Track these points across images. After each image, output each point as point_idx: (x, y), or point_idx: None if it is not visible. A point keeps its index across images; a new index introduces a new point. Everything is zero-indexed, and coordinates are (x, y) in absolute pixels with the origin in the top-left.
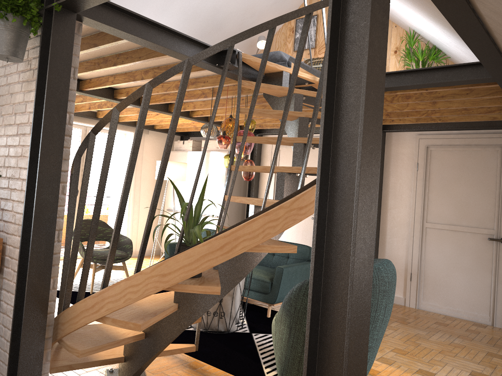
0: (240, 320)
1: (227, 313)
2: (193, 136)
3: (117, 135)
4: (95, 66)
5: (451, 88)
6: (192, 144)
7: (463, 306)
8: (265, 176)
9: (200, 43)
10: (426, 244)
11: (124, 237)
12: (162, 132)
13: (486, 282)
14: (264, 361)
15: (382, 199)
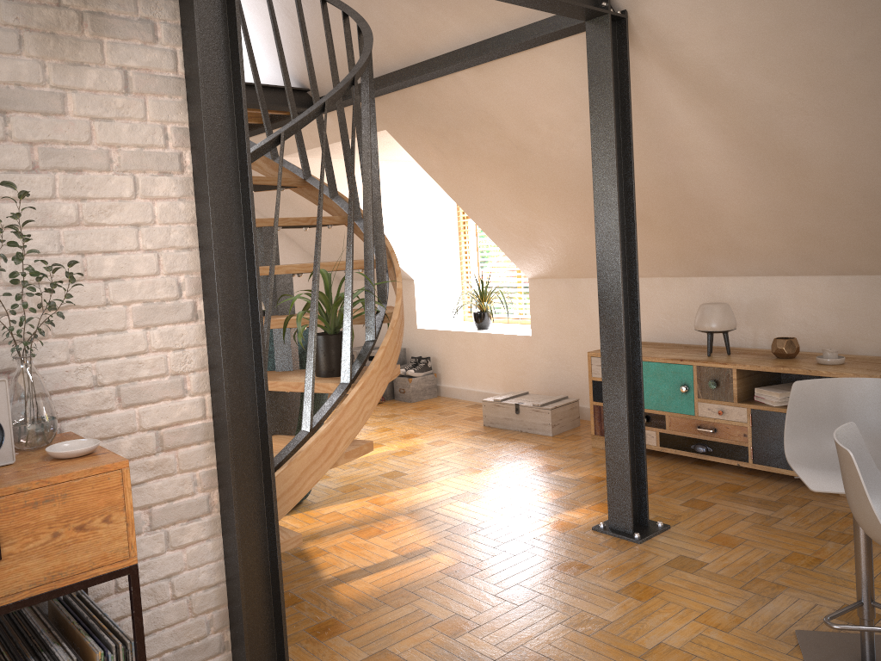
0: None
1: None
2: None
3: None
4: None
5: None
6: None
7: None
8: None
9: None
10: None
11: None
12: None
13: None
14: None
15: None
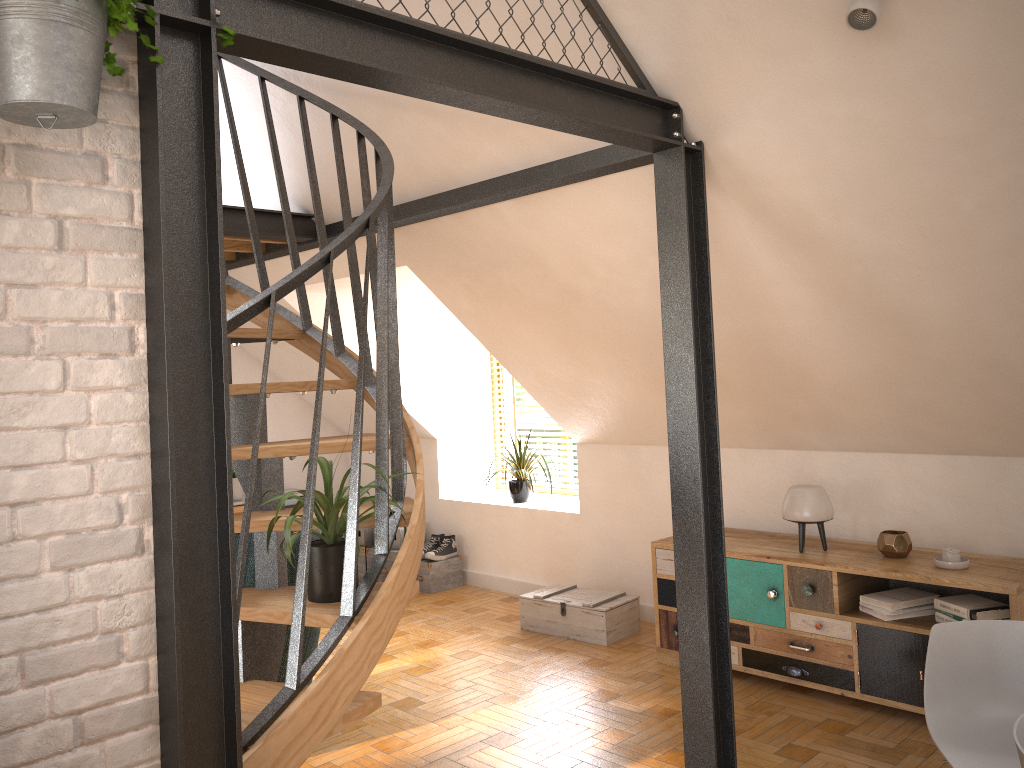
0: None
1: None
2: None
3: None
4: None
5: (230, 238)
6: None
7: None
8: None
9: None
10: None
11: None
12: None
13: None
14: None
15: None
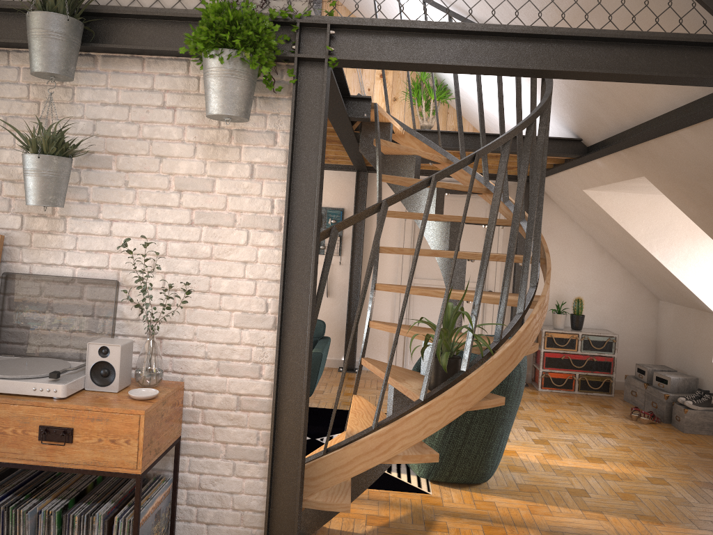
0: None
1: None
2: None
3: None
4: None
5: None
6: None
7: None
8: None
9: (344, 89)
10: (413, 302)
11: None
12: None
13: None
14: None
15: (363, 252)
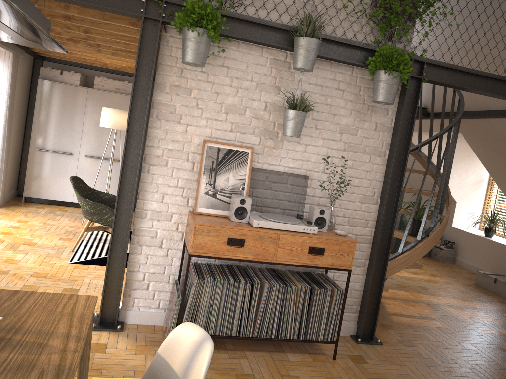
0: None
1: None
2: (56, 62)
3: (5, 56)
4: None
5: None
6: (80, 78)
7: None
8: None
9: None
10: None
11: (104, 193)
12: (29, 54)
13: None
14: None
15: None
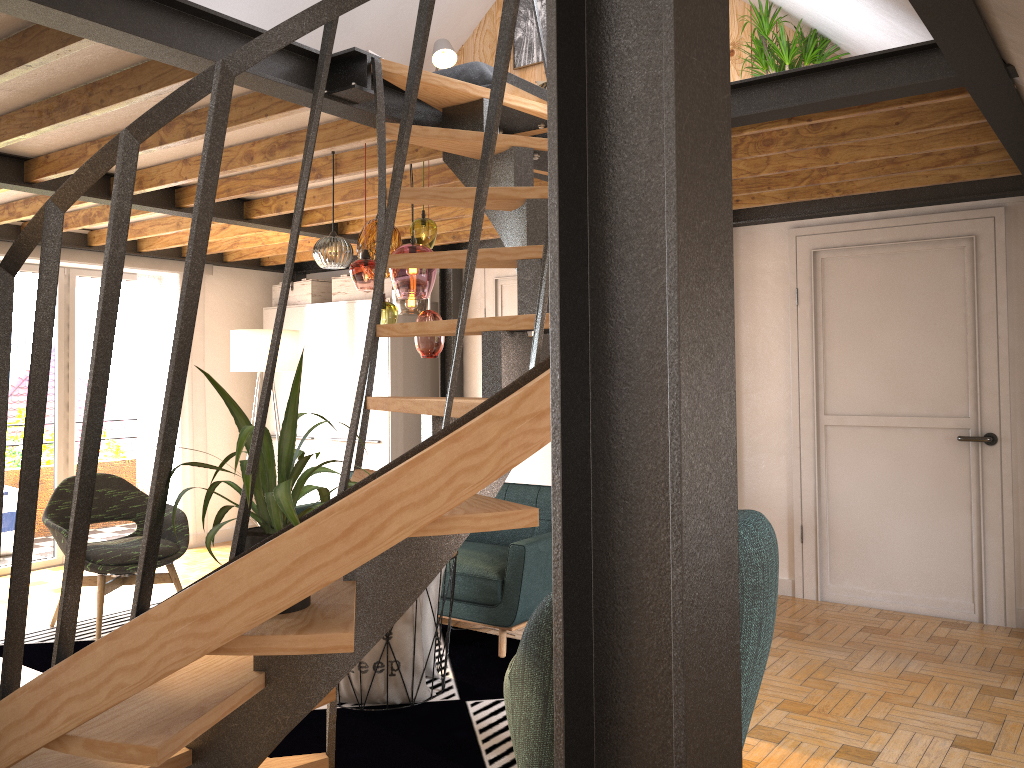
0: (440, 672)
1: (406, 661)
2: (314, 271)
3: (142, 282)
4: (41, 118)
5: (863, 112)
6: (312, 288)
7: (916, 586)
8: (476, 345)
9: None
10: (828, 461)
11: (168, 507)
12: (243, 268)
13: (961, 531)
14: (495, 767)
15: None
